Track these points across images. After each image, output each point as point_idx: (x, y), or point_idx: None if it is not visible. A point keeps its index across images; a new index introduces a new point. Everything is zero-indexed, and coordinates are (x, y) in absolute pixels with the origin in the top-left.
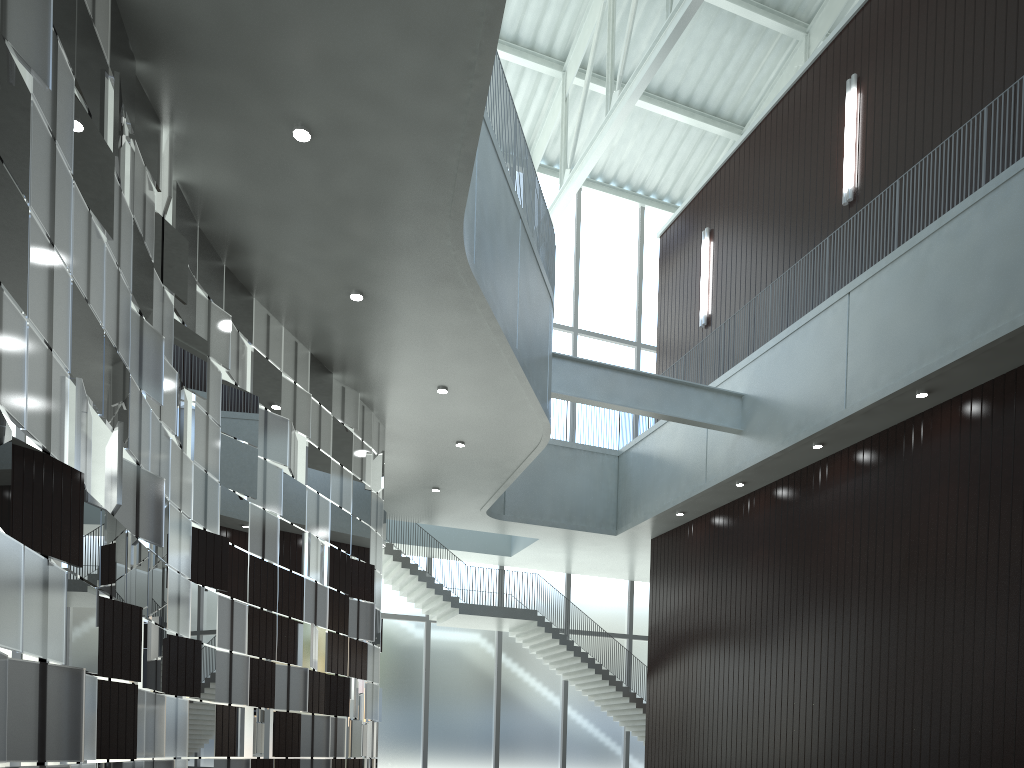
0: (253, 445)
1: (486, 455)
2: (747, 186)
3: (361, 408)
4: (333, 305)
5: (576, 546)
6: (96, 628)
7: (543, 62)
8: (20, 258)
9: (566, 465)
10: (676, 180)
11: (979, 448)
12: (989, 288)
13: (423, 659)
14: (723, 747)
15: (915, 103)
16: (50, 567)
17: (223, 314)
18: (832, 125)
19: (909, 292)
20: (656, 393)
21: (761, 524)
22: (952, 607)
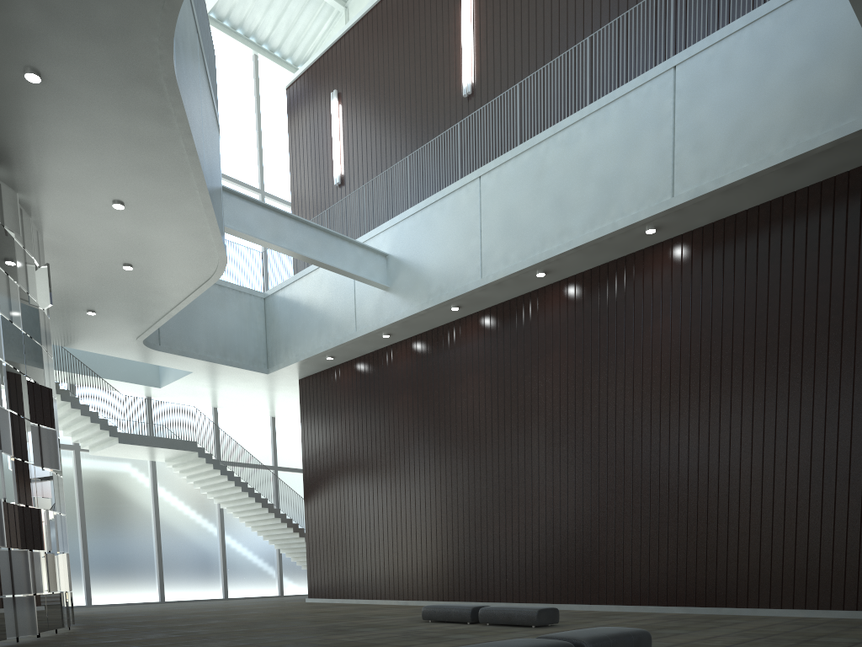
0: None
1: (154, 282)
2: (372, 58)
3: (19, 211)
4: None
5: (228, 382)
6: None
7: None
8: None
9: (217, 302)
10: (286, 36)
11: (582, 323)
12: (595, 193)
13: (75, 489)
14: (381, 564)
15: (521, 19)
16: None
17: None
18: (449, 20)
19: (531, 185)
20: (316, 242)
21: (404, 372)
22: (566, 449)
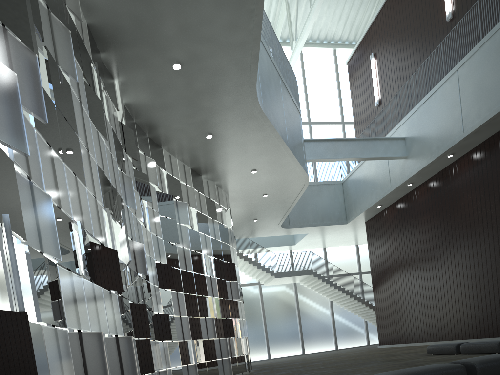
0: (174, 218)
1: (278, 198)
2: (391, 25)
3: (216, 189)
4: (198, 143)
5: (327, 233)
6: (131, 317)
7: None
8: (79, 161)
9: (316, 194)
10: (350, 30)
11: None
12: None
13: (260, 303)
14: (419, 321)
15: None
16: (112, 294)
17: (151, 160)
18: None
19: (492, 61)
20: (359, 147)
21: (424, 203)
22: None
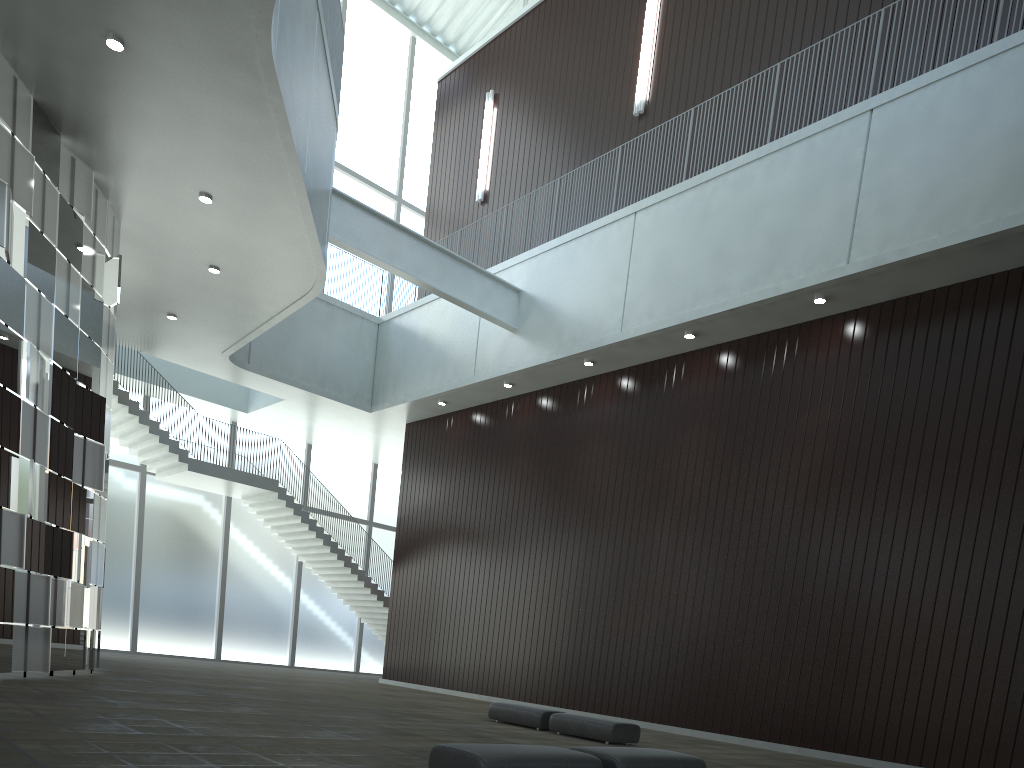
0: None
1: (243, 290)
2: (539, 58)
3: (94, 192)
4: (79, 45)
5: (325, 416)
6: None
7: None
8: None
9: (322, 321)
10: (452, 19)
11: (730, 400)
12: (761, 248)
13: (136, 516)
14: (468, 650)
15: (711, 31)
16: None
17: None
18: (631, 22)
19: (691, 230)
20: (437, 266)
21: (524, 431)
22: (691, 544)
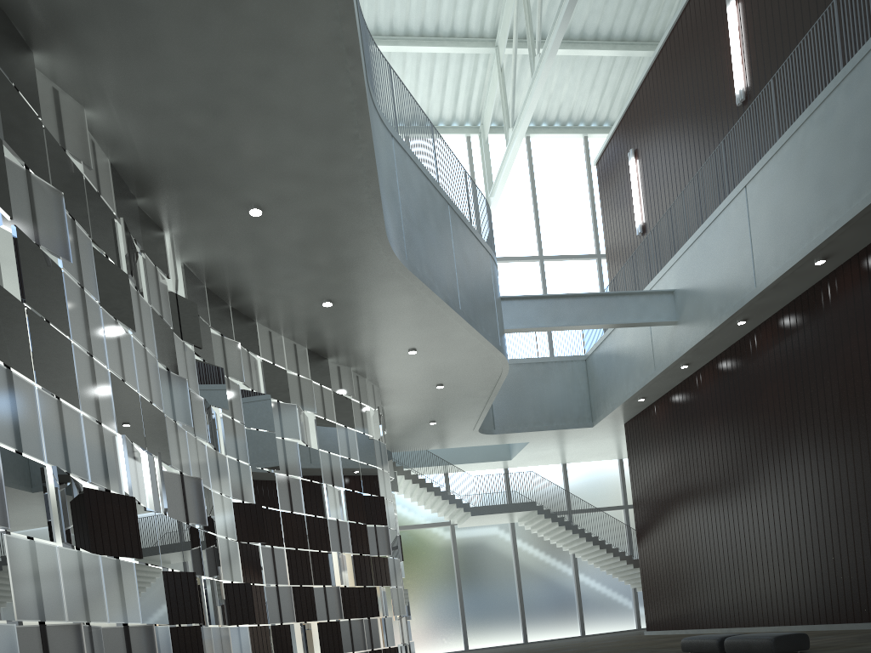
0: (271, 431)
1: (463, 389)
2: (658, 105)
3: (355, 378)
4: (313, 313)
5: (562, 441)
6: (163, 594)
7: (478, 44)
8: (70, 376)
9: (541, 377)
10: (611, 105)
11: None
12: (858, 159)
13: (452, 556)
14: (704, 592)
15: (785, 1)
16: (121, 563)
17: (234, 343)
18: (720, 37)
19: (793, 176)
20: (595, 308)
21: (709, 396)
22: None
